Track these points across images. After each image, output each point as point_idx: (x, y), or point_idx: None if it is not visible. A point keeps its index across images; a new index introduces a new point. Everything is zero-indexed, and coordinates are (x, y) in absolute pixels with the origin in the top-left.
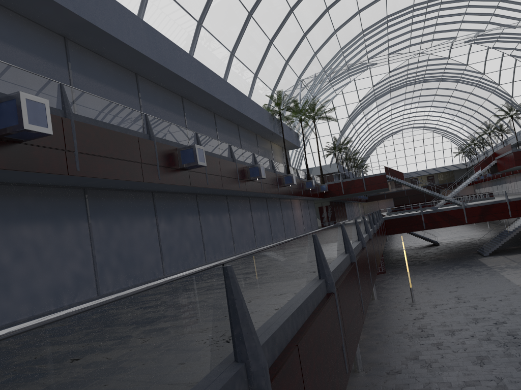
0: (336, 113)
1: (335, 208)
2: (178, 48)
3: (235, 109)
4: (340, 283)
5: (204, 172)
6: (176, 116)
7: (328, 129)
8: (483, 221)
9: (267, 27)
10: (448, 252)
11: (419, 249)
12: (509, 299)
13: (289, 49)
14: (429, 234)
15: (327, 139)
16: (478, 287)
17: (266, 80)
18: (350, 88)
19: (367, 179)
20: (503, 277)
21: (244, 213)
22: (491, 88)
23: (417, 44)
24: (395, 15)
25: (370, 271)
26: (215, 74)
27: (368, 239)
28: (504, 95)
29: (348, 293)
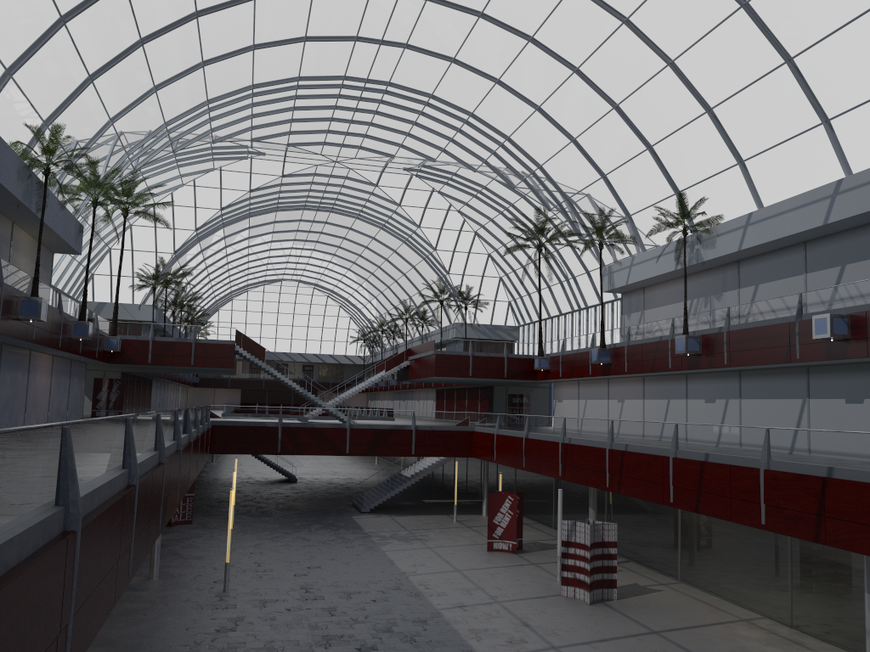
0: (174, 217)
1: (129, 387)
2: None
3: None
4: None
5: None
6: None
7: (154, 241)
8: (372, 455)
9: None
10: (308, 497)
11: (263, 485)
12: (388, 599)
13: (103, 54)
14: (285, 462)
15: (148, 259)
16: (343, 571)
17: (33, 95)
18: (210, 181)
19: (200, 345)
20: (385, 554)
21: None
22: (424, 252)
23: (336, 145)
24: (312, 81)
25: (133, 541)
26: None
27: (156, 465)
28: (439, 267)
29: None
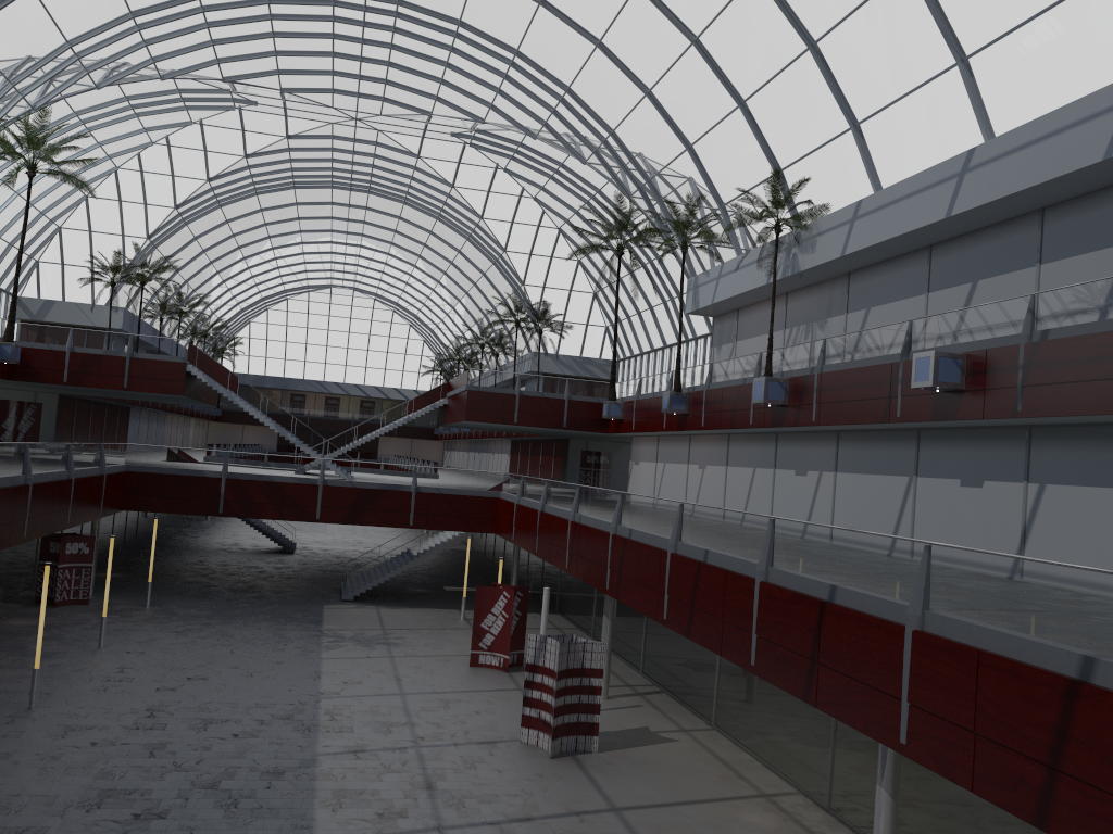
0: (145, 187)
1: (79, 416)
2: None
3: None
4: None
5: None
6: None
7: (119, 220)
8: (353, 523)
9: None
10: (289, 575)
11: (243, 555)
12: (259, 734)
13: None
14: (279, 526)
15: (112, 245)
16: (235, 686)
17: None
18: (189, 140)
19: (137, 361)
20: (318, 663)
21: None
22: (492, 253)
23: (349, 94)
24: None
25: None
26: None
27: None
28: (512, 275)
29: None
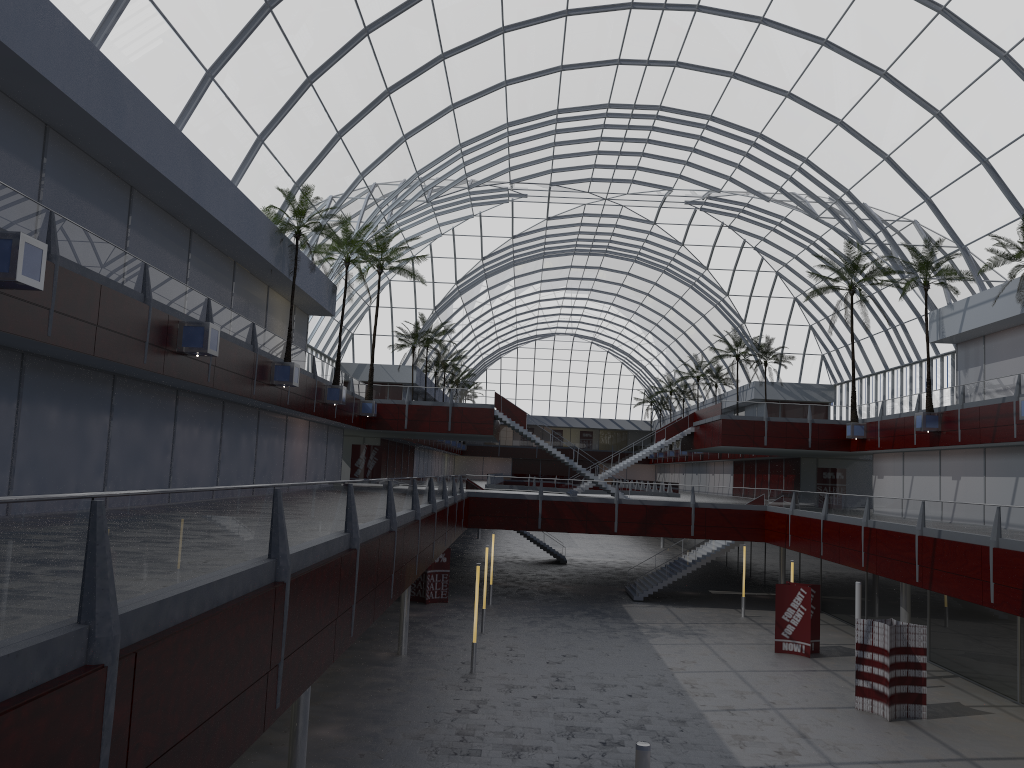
0: (433, 269)
1: (389, 455)
2: (51, 9)
3: (183, 192)
4: (166, 638)
5: (45, 305)
6: (17, 162)
7: (413, 296)
8: (644, 535)
9: (306, 48)
10: (576, 581)
11: (528, 566)
12: (646, 695)
13: (350, 109)
14: (553, 541)
15: (407, 316)
16: (601, 662)
17: (284, 158)
18: (469, 229)
19: (457, 409)
20: (651, 647)
21: (155, 422)
22: (714, 298)
23: (604, 181)
24: (572, 113)
25: (354, 603)
26: (149, 101)
27: (385, 532)
28: (733, 315)
29: (207, 661)
